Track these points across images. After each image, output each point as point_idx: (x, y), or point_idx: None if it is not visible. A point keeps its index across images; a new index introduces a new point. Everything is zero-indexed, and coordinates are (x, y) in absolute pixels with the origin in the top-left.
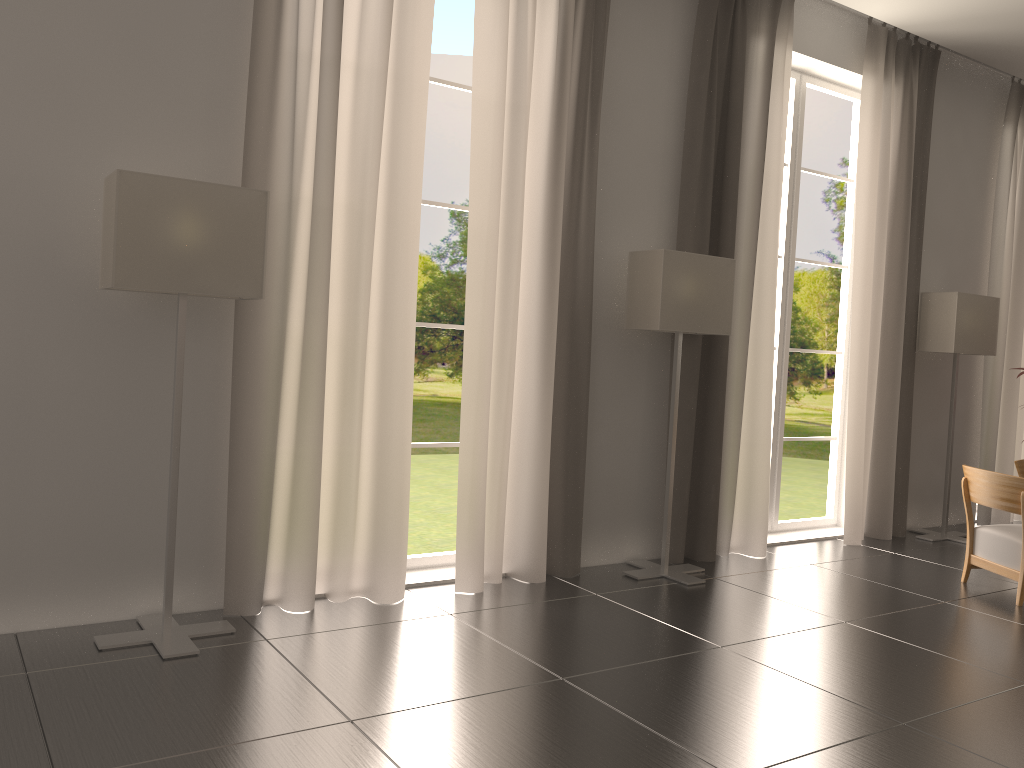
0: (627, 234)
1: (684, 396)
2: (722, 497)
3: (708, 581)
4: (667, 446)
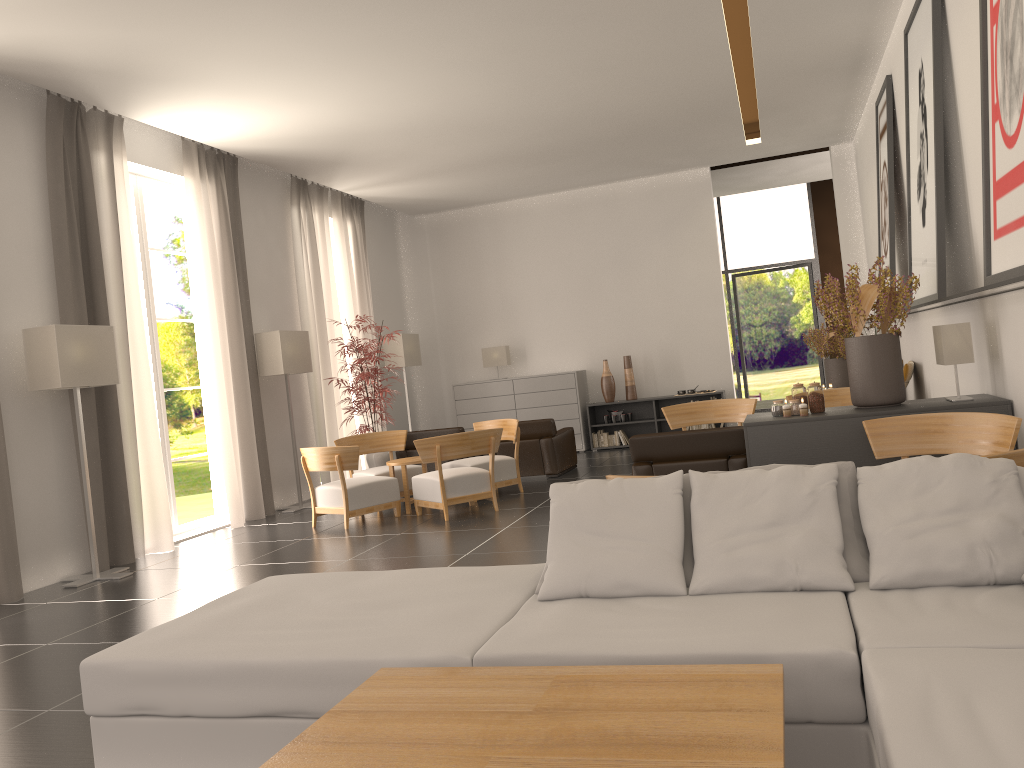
0: (16, 315)
1: (88, 437)
2: (132, 512)
3: (135, 573)
4: (81, 480)
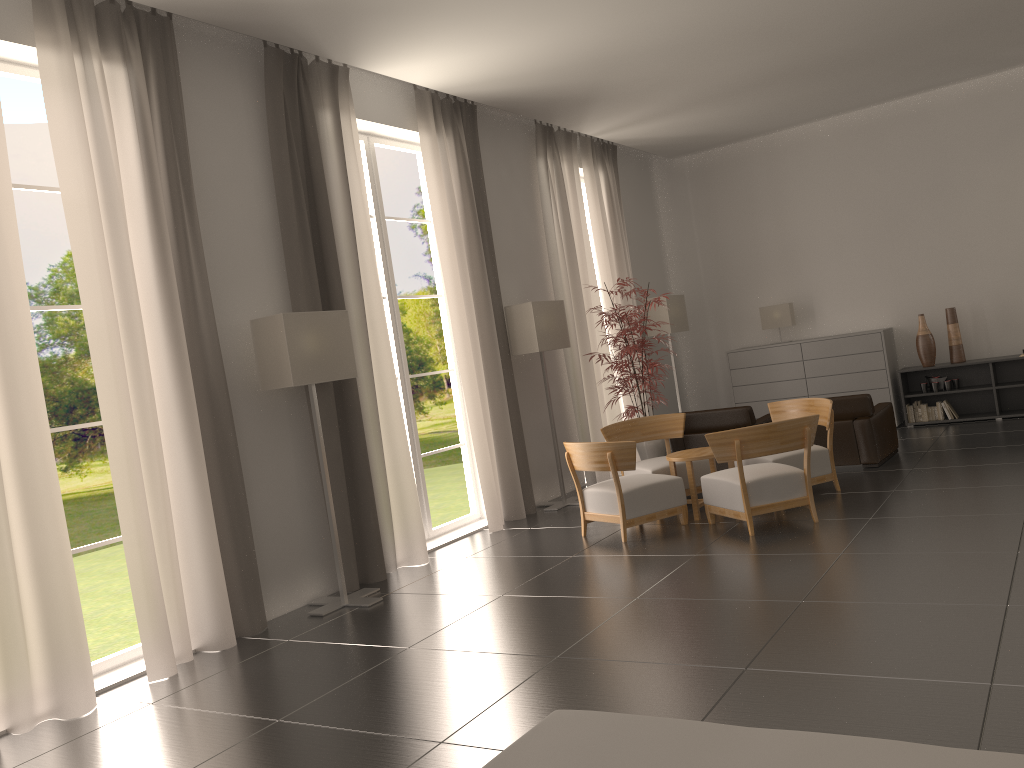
0: (244, 303)
1: (328, 439)
2: (381, 520)
3: (385, 597)
4: (323, 488)
